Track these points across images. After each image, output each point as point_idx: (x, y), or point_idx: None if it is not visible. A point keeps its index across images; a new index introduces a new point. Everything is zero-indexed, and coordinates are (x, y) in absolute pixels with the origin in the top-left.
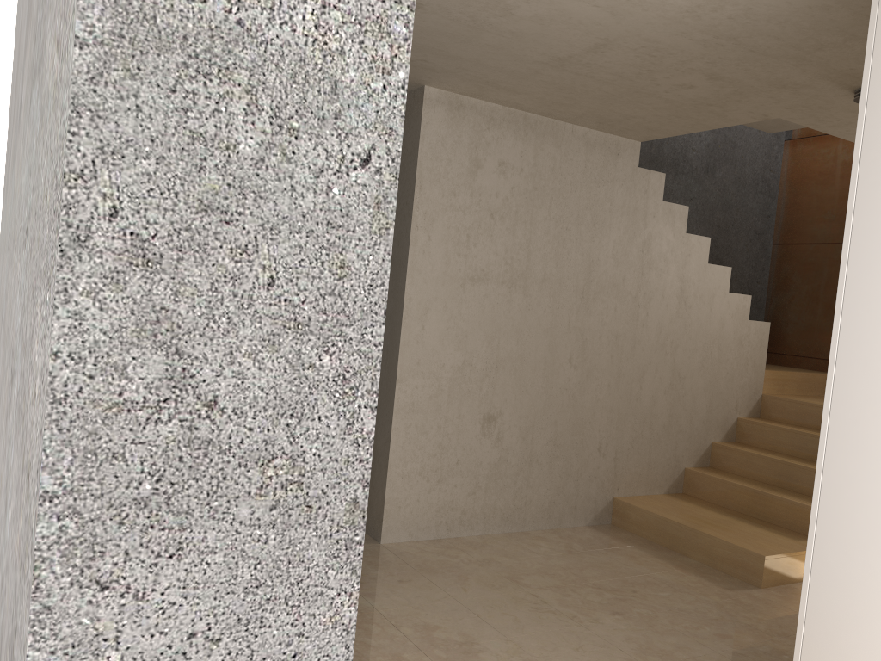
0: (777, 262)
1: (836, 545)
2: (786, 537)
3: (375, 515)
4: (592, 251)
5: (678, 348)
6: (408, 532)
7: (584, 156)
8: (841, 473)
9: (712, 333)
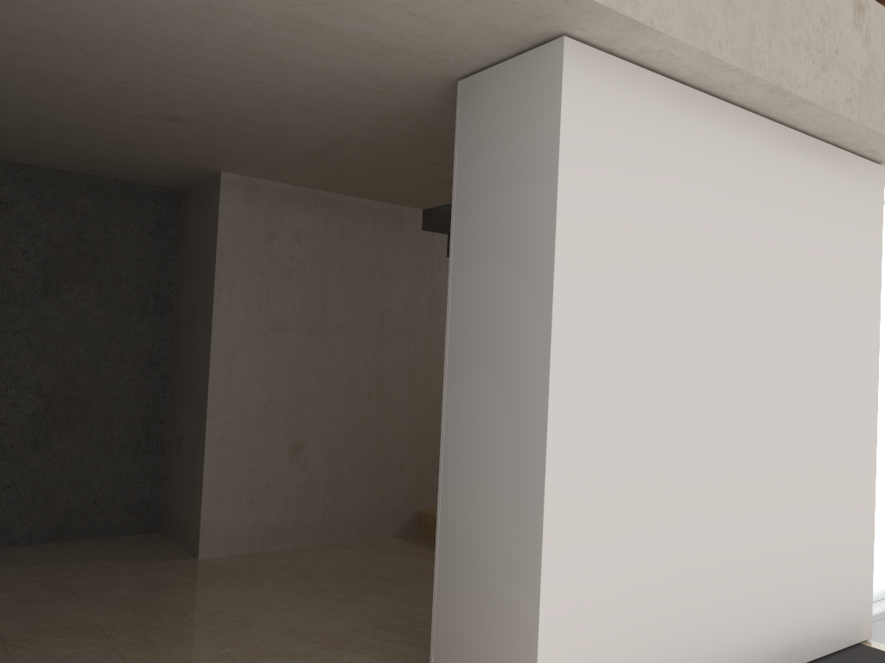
0: None
1: (450, 499)
2: None
3: (194, 535)
4: (384, 301)
5: None
6: (224, 548)
7: (371, 223)
8: (451, 449)
9: None
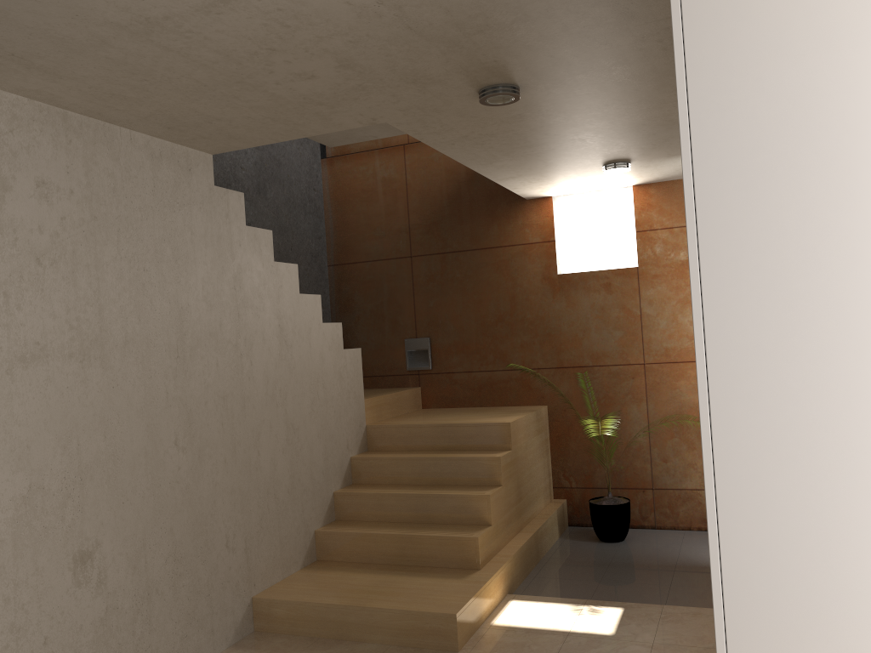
0: (336, 283)
1: (759, 642)
2: (452, 578)
3: None
4: (180, 295)
5: (287, 395)
6: None
7: (151, 172)
8: (747, 547)
9: (316, 371)
